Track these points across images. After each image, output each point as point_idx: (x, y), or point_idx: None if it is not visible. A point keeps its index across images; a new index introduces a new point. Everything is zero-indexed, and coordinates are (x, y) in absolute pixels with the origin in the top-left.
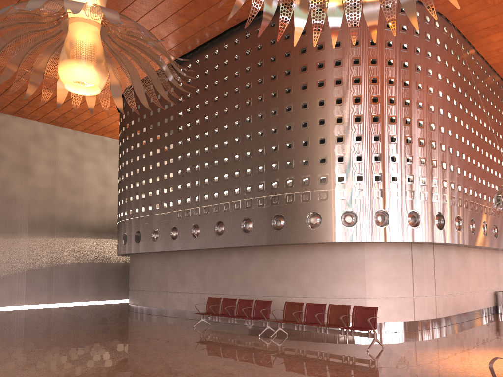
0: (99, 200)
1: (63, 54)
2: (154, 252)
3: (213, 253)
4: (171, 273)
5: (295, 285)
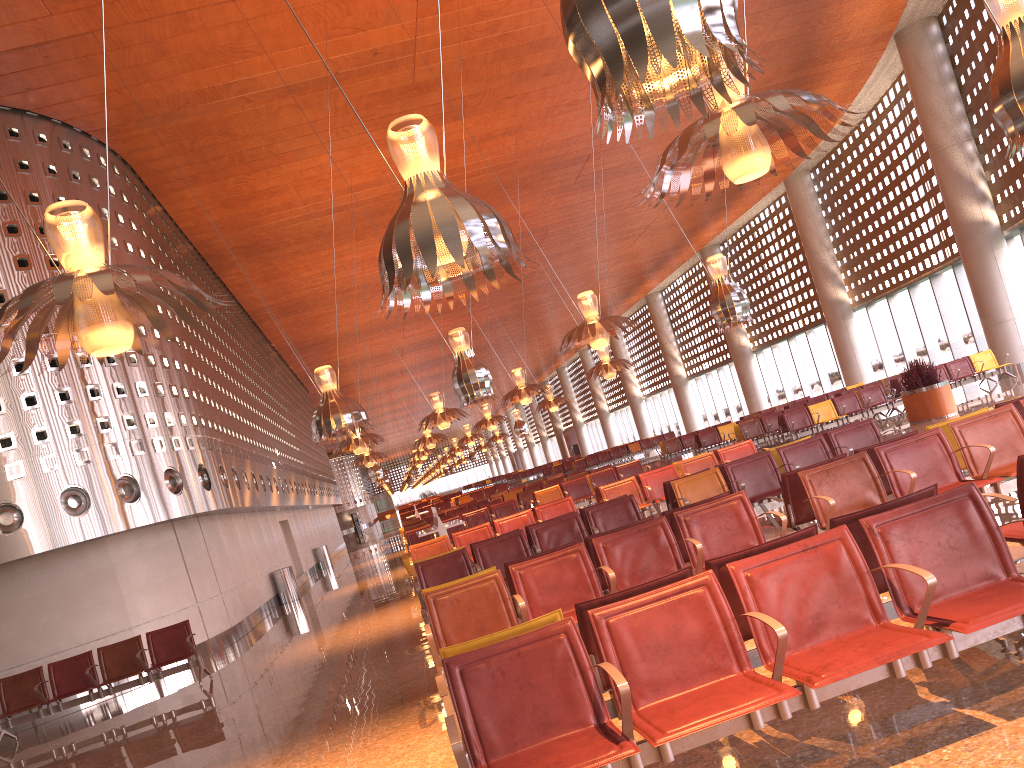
0: None
1: (100, 315)
2: None
3: None
4: None
5: None
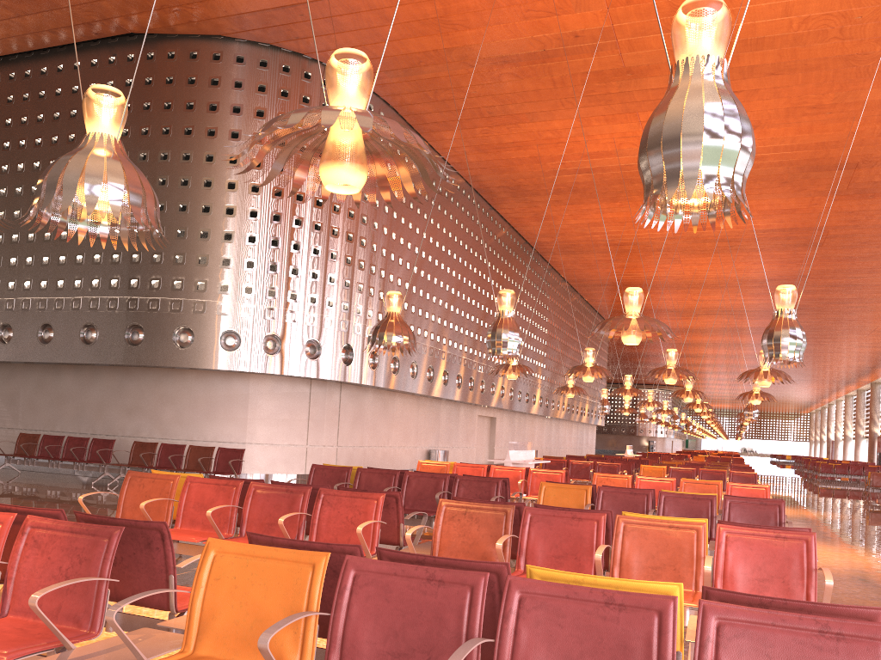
0: None
1: None
2: None
3: (34, 370)
4: None
5: (154, 422)
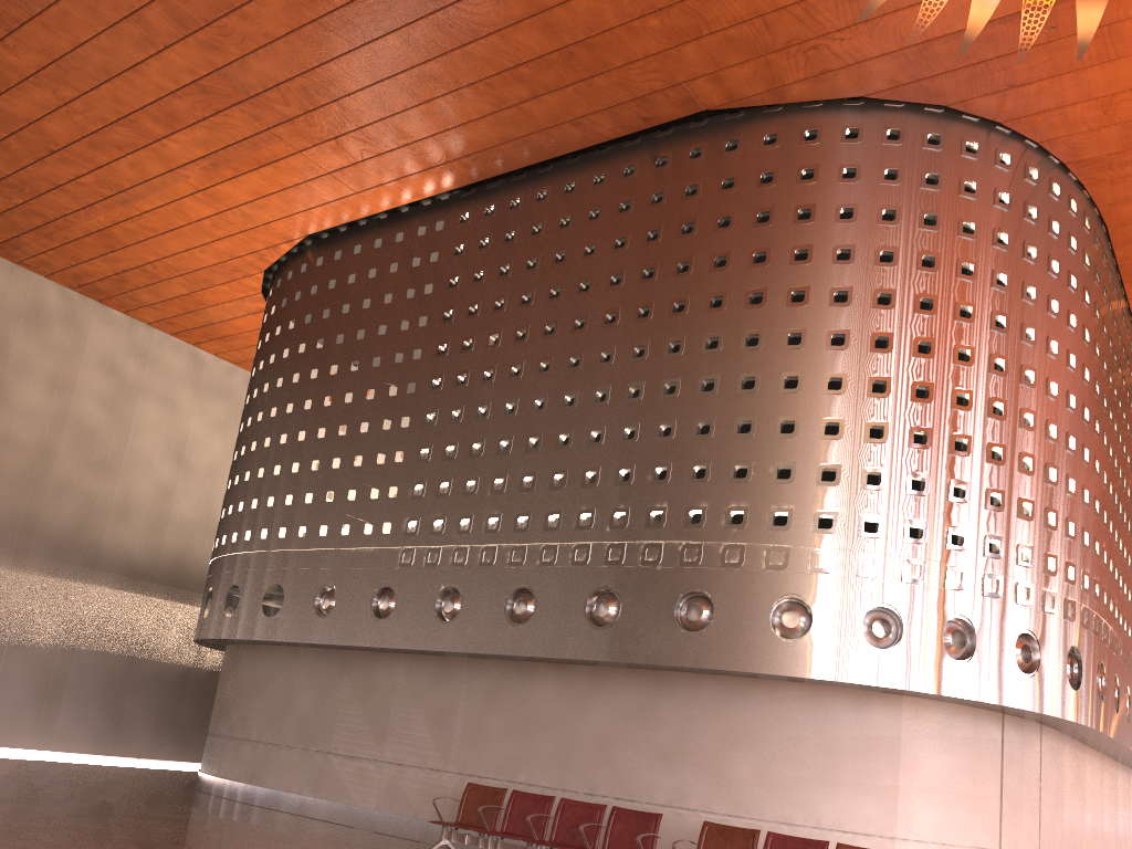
0: (157, 497)
1: None
2: (312, 646)
3: (484, 669)
4: (350, 705)
5: (714, 780)
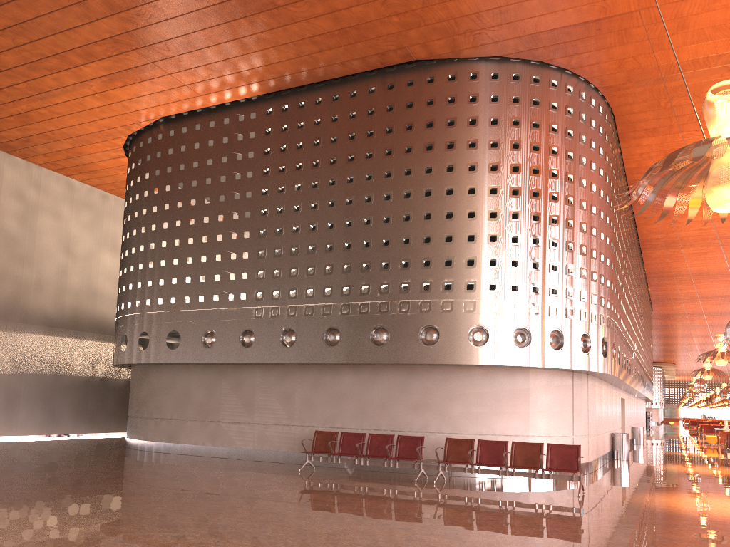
0: (57, 275)
1: None
2: (200, 364)
3: (309, 370)
4: (228, 395)
5: (442, 417)
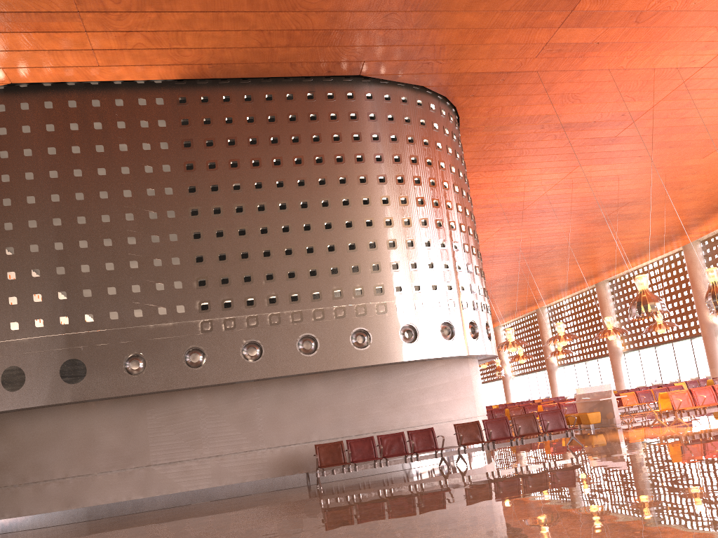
0: None
1: None
2: (112, 398)
3: (269, 386)
4: (160, 430)
5: (419, 411)
